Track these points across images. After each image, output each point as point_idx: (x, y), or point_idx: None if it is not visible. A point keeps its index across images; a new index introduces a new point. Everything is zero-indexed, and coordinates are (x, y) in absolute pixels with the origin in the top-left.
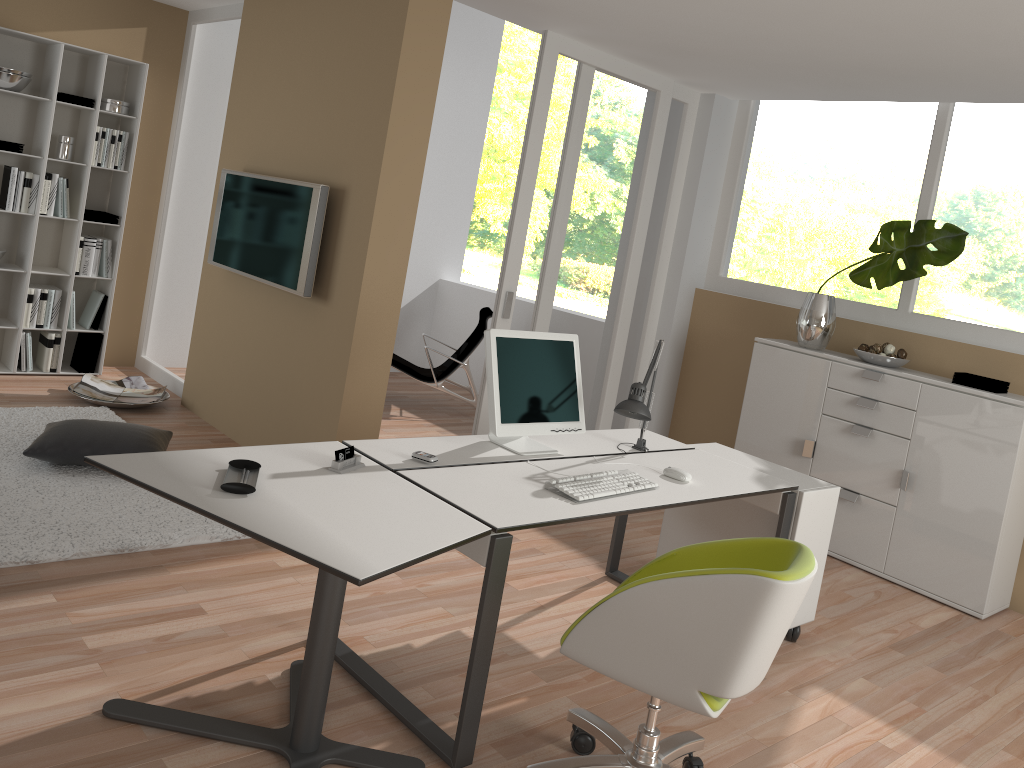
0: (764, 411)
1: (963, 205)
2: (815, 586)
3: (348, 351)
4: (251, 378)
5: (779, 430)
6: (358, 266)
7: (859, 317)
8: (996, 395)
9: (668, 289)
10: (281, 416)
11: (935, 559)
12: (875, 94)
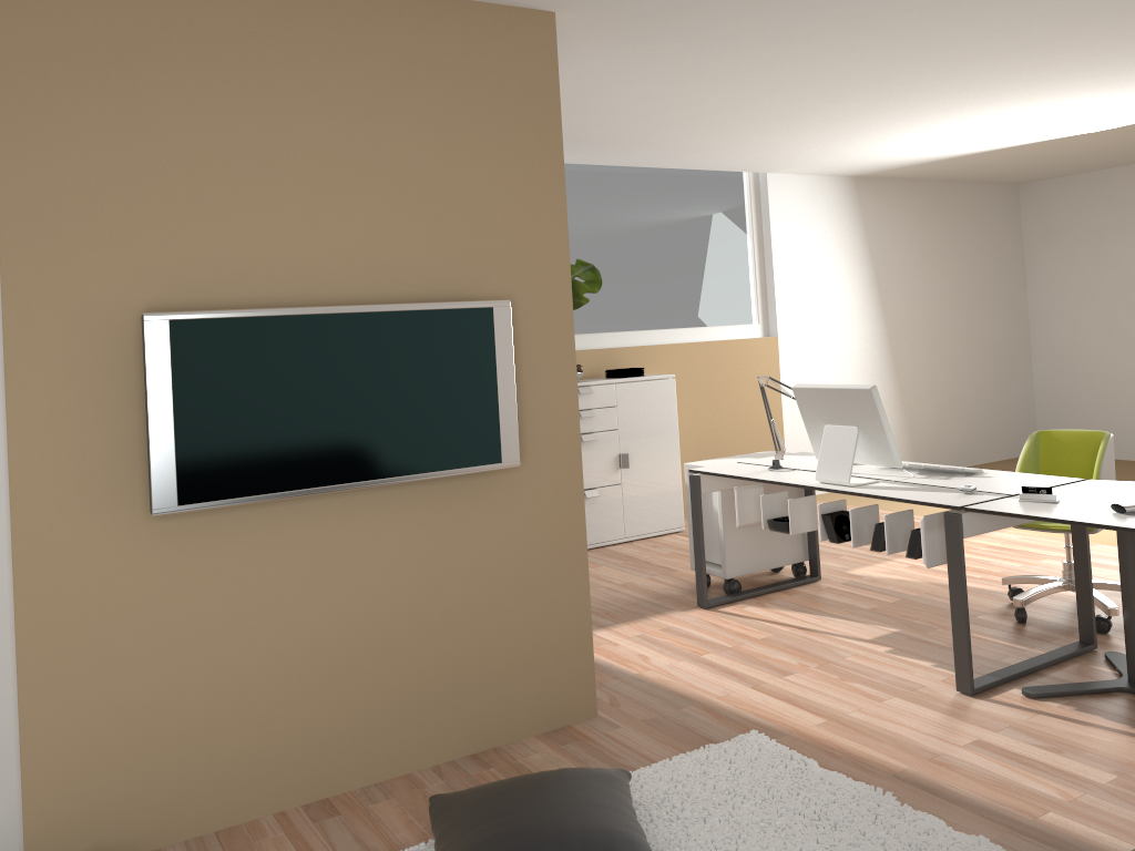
0: None
1: None
2: None
3: (580, 510)
4: (339, 667)
5: None
6: (565, 397)
7: None
8: (657, 375)
9: None
10: (455, 673)
11: (652, 507)
12: None
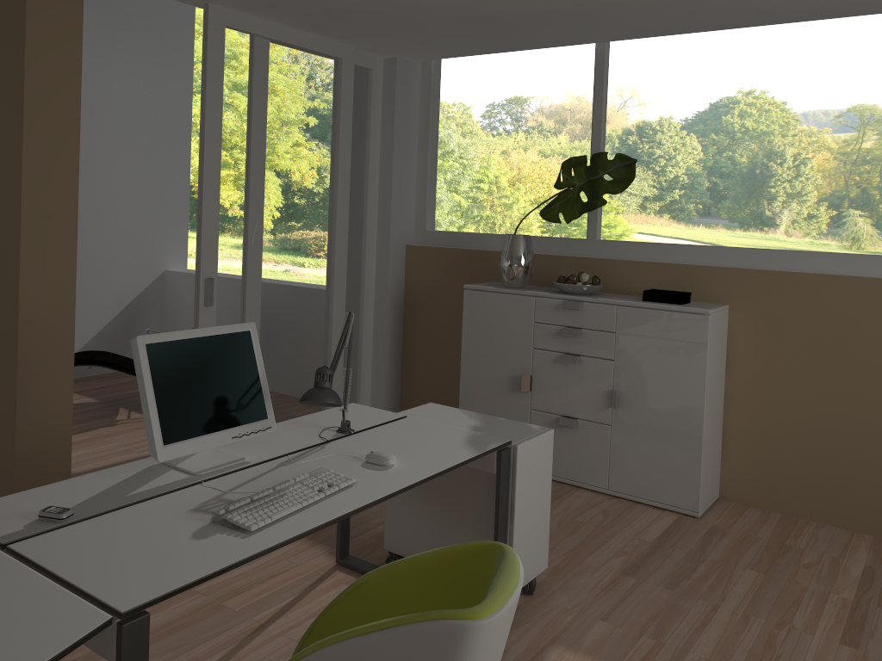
0: (482, 354)
1: (629, 135)
2: (544, 534)
3: (15, 375)
4: None
5: (497, 370)
6: (13, 279)
7: (555, 251)
8: (682, 307)
9: (380, 250)
10: None
11: (651, 468)
12: (539, 41)
